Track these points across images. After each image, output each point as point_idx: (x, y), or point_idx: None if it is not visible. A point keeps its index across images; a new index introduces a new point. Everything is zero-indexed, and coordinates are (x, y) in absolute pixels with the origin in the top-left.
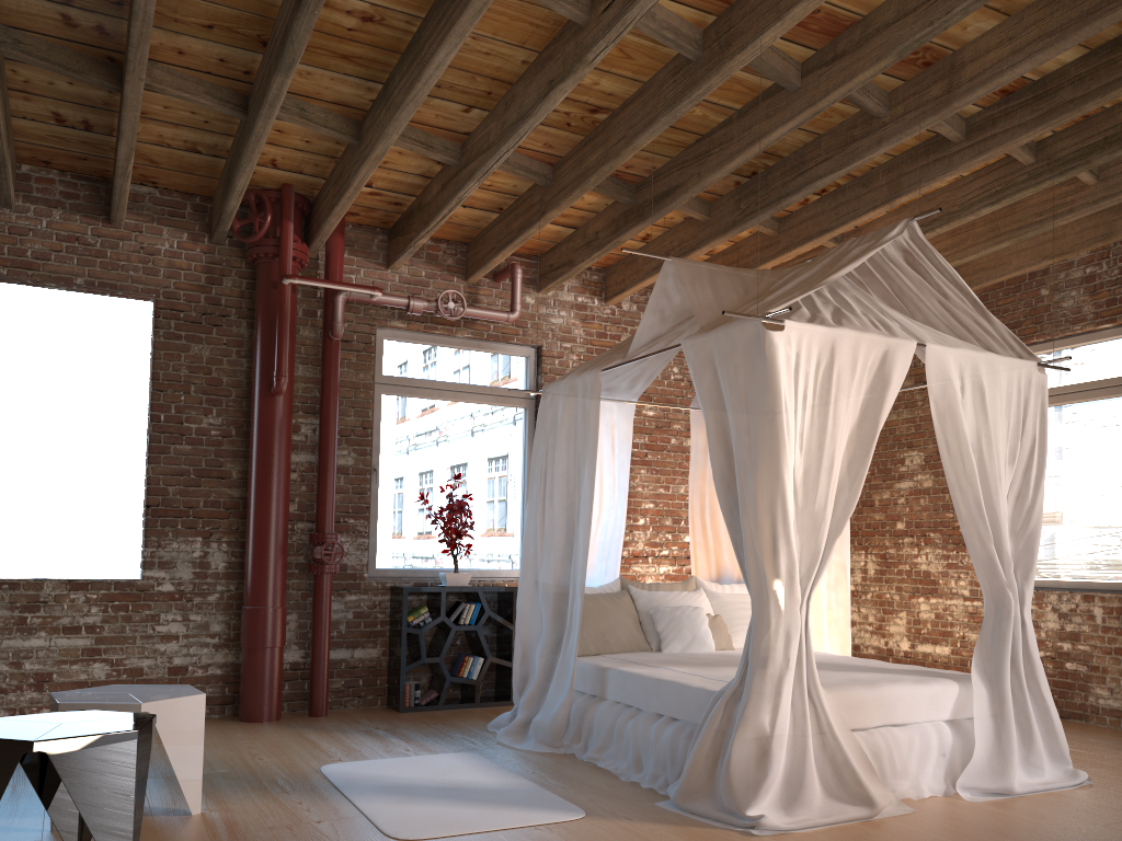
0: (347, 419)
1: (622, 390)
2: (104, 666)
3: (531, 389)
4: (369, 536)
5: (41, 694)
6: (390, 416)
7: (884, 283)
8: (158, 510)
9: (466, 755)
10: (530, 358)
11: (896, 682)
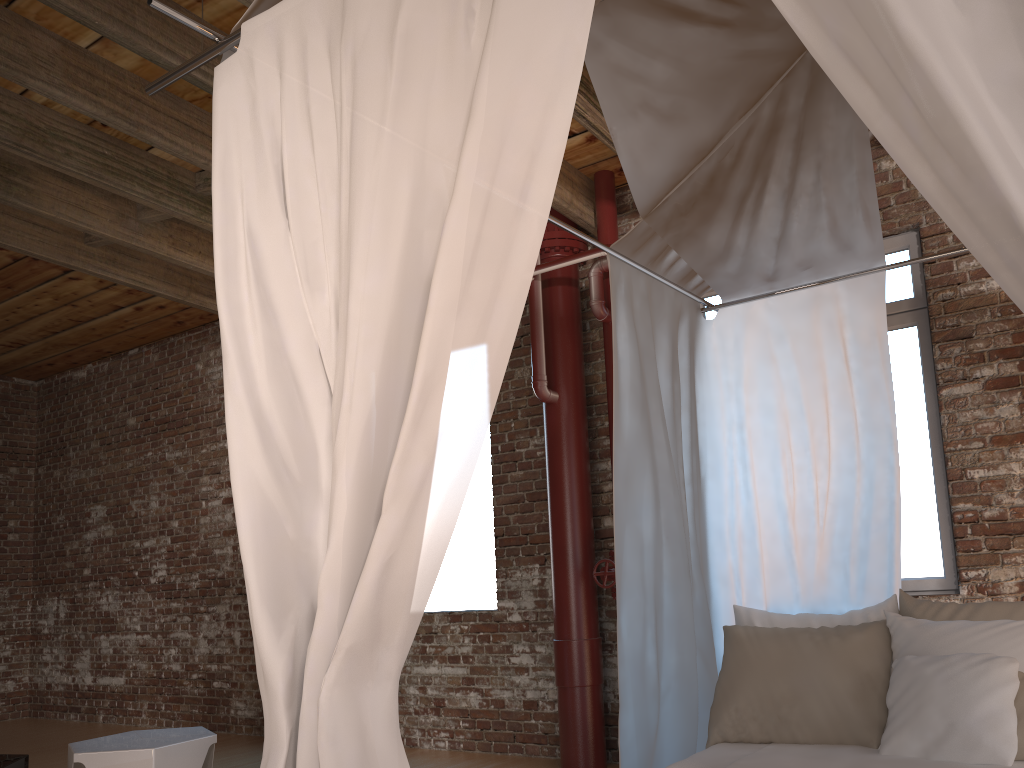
0: None
1: (837, 257)
2: (477, 695)
3: (919, 293)
4: None
5: (438, 718)
6: None
7: None
8: (503, 540)
9: None
10: (911, 248)
11: None
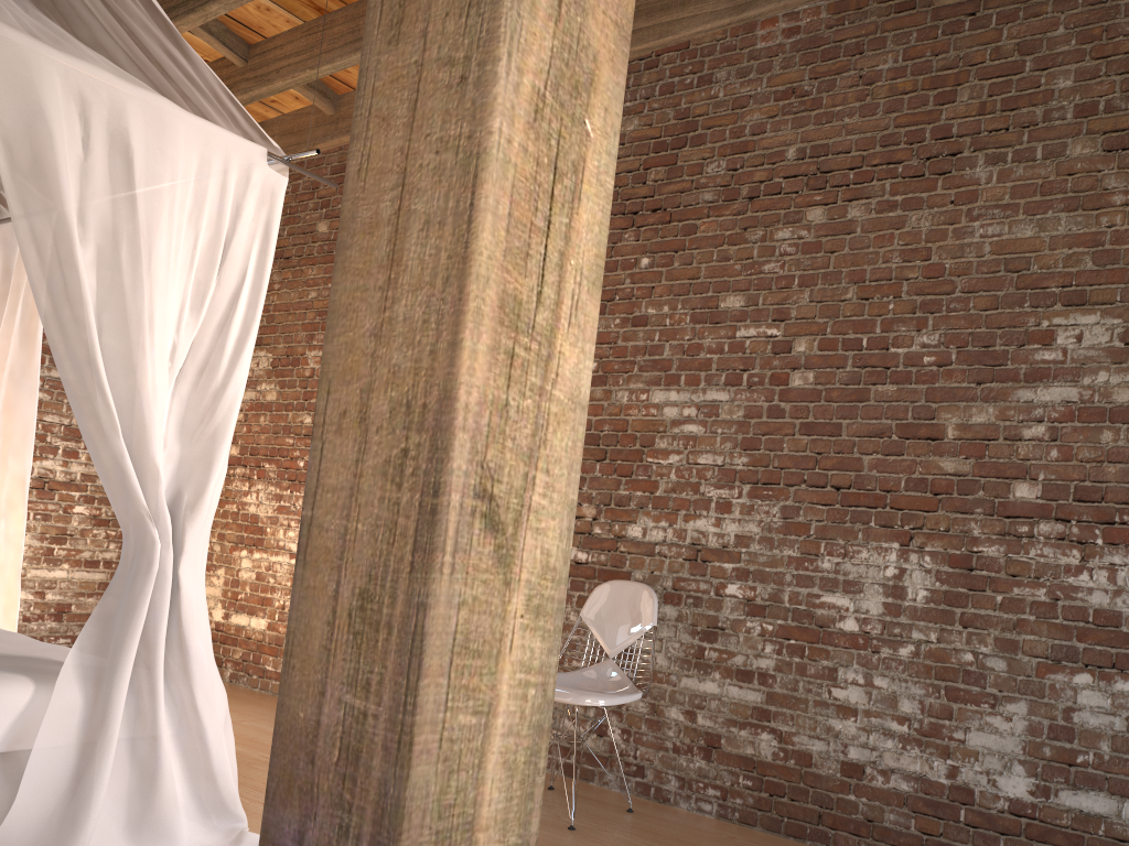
0: None
1: None
2: None
3: None
4: None
5: None
6: None
7: None
8: None
9: None
10: None
11: None
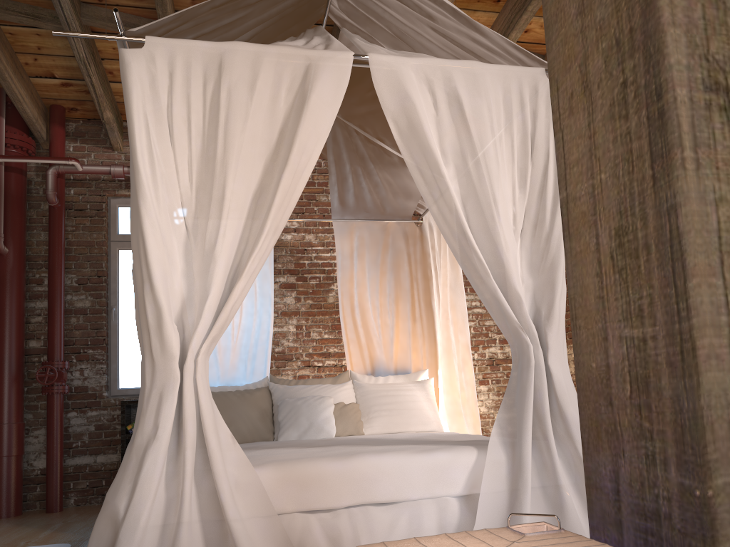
0: (84, 271)
1: None
2: None
3: None
4: (111, 362)
5: None
6: (126, 266)
7: (382, 26)
8: None
9: (57, 546)
10: None
11: (386, 453)
